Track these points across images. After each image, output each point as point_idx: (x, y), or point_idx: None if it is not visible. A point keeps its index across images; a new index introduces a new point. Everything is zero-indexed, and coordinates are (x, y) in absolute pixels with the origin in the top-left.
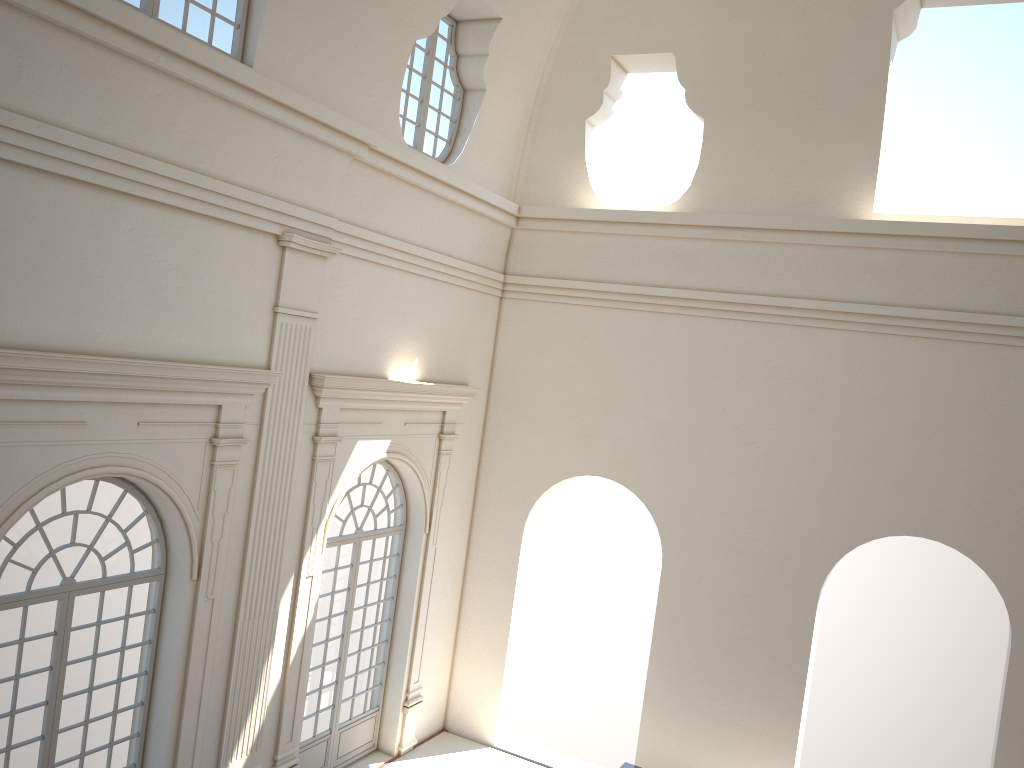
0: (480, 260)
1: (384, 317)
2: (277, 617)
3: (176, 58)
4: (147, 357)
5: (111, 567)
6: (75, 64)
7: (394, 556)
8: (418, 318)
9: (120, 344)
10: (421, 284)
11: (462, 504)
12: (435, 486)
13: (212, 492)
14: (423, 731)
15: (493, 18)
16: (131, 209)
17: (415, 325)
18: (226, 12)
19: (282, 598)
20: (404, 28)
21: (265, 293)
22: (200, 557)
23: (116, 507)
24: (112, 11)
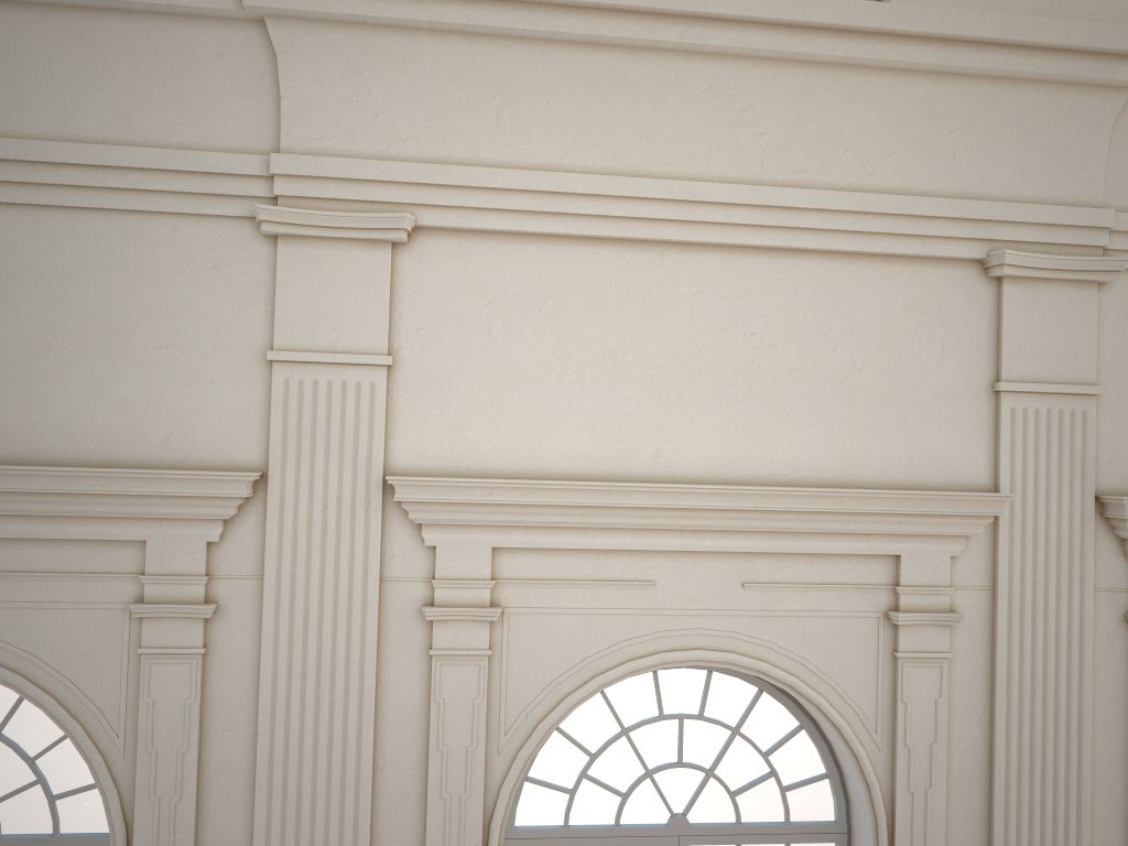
0: None
1: None
2: None
3: (715, 24)
4: (746, 481)
5: (763, 807)
6: (572, 83)
7: None
8: None
9: (697, 464)
10: None
11: None
12: None
13: (899, 704)
14: None
15: None
16: (693, 264)
17: None
18: None
19: None
20: None
21: (970, 361)
22: (891, 815)
23: (745, 714)
24: None
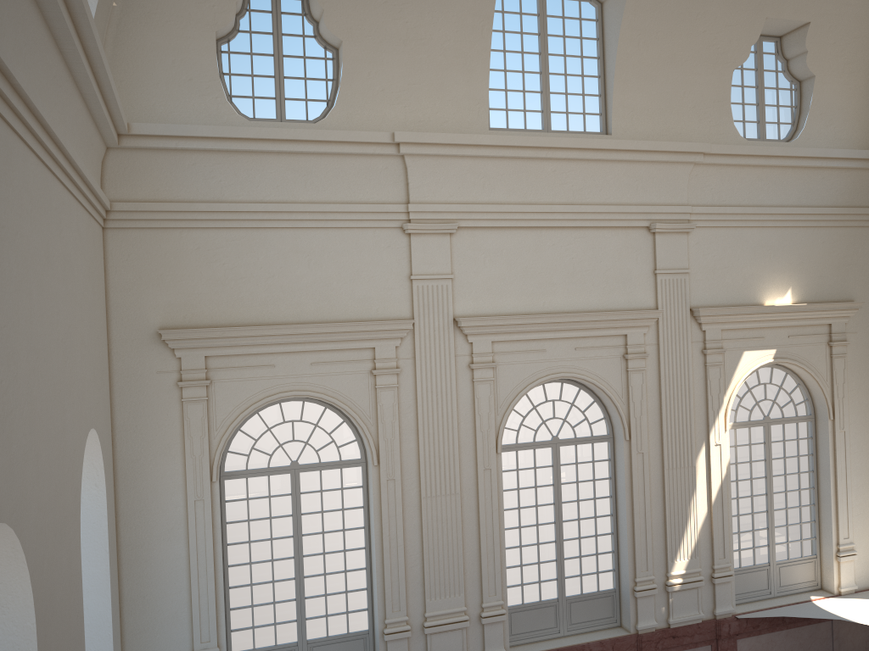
0: (845, 202)
1: (750, 262)
2: (695, 470)
3: (557, 149)
4: (574, 311)
5: (581, 433)
6: (508, 171)
7: (807, 438)
8: (785, 258)
9: (557, 306)
10: (782, 233)
11: None
12: (832, 383)
13: (629, 387)
14: (865, 581)
15: (803, 24)
16: (551, 234)
17: (782, 263)
18: (592, 109)
19: (697, 458)
20: (720, 66)
21: (645, 263)
22: (629, 426)
23: (575, 398)
24: (517, 140)
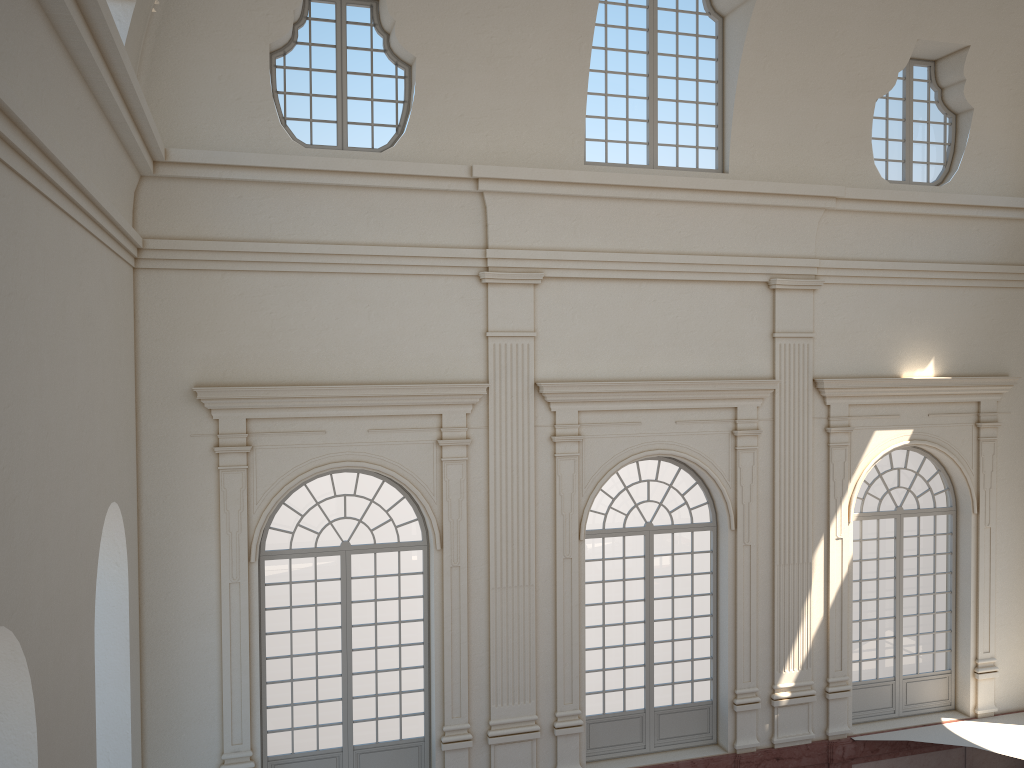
0: (1003, 259)
1: (886, 327)
2: (810, 567)
3: (663, 189)
4: (676, 379)
5: (680, 519)
6: (604, 214)
7: (946, 534)
8: (928, 322)
9: (656, 372)
10: (926, 293)
11: (1022, 489)
12: (978, 470)
13: (737, 468)
14: (1007, 703)
15: (962, 48)
16: (652, 288)
17: (925, 329)
18: (707, 142)
19: (814, 553)
20: (861, 95)
21: (762, 325)
22: (735, 514)
23: (674, 478)
24: (616, 178)
